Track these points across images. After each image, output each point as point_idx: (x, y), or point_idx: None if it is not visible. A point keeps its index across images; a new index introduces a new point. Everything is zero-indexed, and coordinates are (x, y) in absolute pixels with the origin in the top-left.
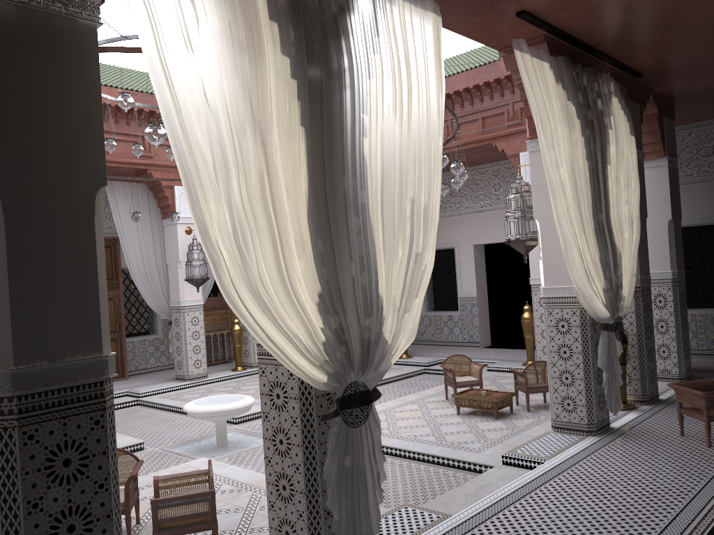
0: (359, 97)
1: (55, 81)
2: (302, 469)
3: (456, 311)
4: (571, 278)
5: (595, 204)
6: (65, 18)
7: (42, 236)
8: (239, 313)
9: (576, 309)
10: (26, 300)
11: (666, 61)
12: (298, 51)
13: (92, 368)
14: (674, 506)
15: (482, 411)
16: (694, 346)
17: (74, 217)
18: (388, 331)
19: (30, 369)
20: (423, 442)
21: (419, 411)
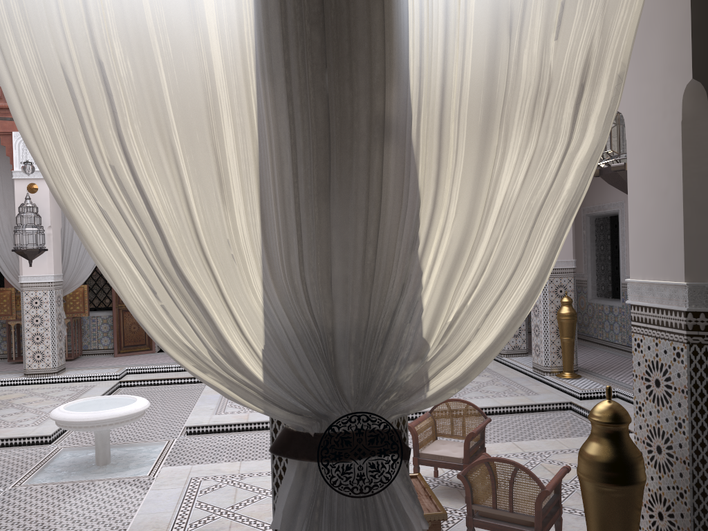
0: None
1: None
2: None
3: None
4: (106, 277)
5: (283, 39)
6: None
7: None
8: None
9: None
10: None
11: None
12: None
13: None
14: None
15: None
16: None
17: None
18: None
19: None
20: None
21: None
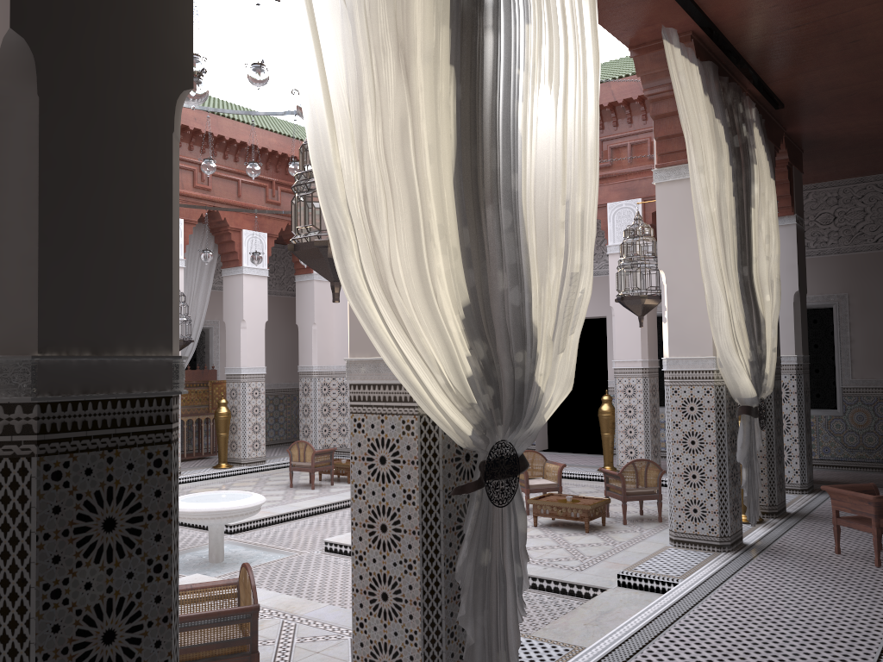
0: (515, 44)
1: None
2: (418, 568)
3: None
4: (715, 343)
5: (739, 253)
6: None
7: (94, 146)
8: (365, 317)
9: (711, 387)
10: (65, 245)
11: (817, 89)
12: None
13: (155, 374)
14: (874, 637)
15: (564, 523)
16: None
17: (144, 127)
18: (541, 374)
19: (63, 361)
20: None
21: None
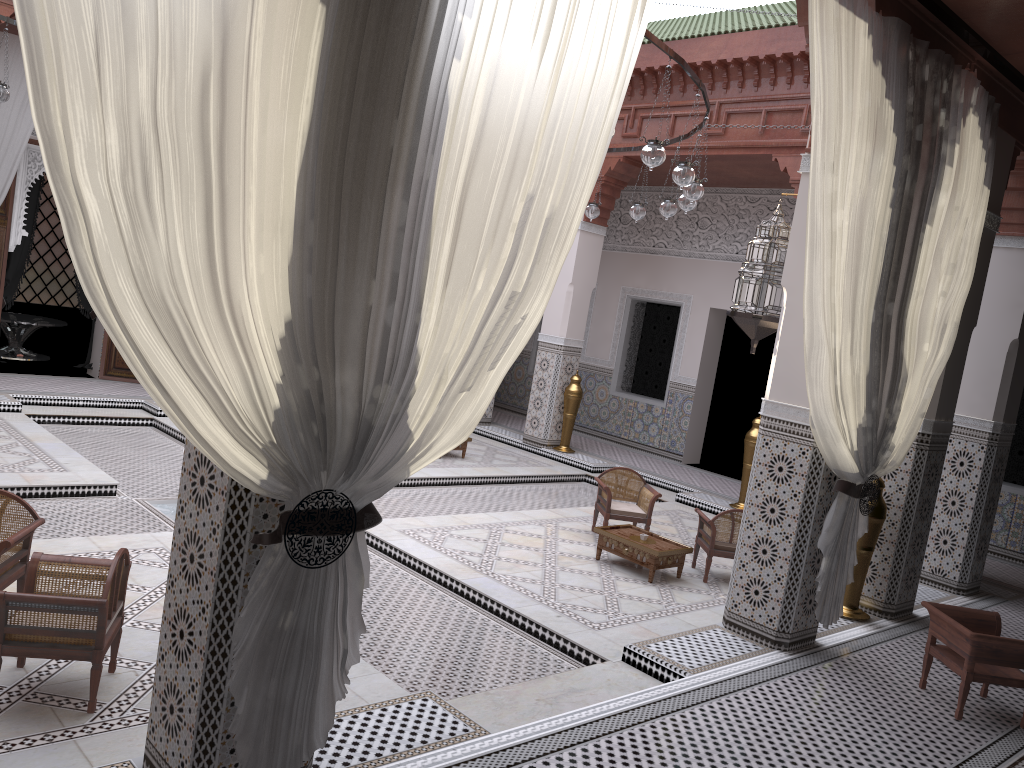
0: None
1: None
2: (208, 615)
3: (660, 400)
4: (808, 396)
5: (885, 284)
6: None
7: None
8: (106, 321)
9: (809, 448)
10: None
11: None
12: None
13: None
14: None
15: (635, 563)
16: (1001, 542)
17: None
18: (419, 415)
19: None
20: (521, 590)
21: (542, 539)
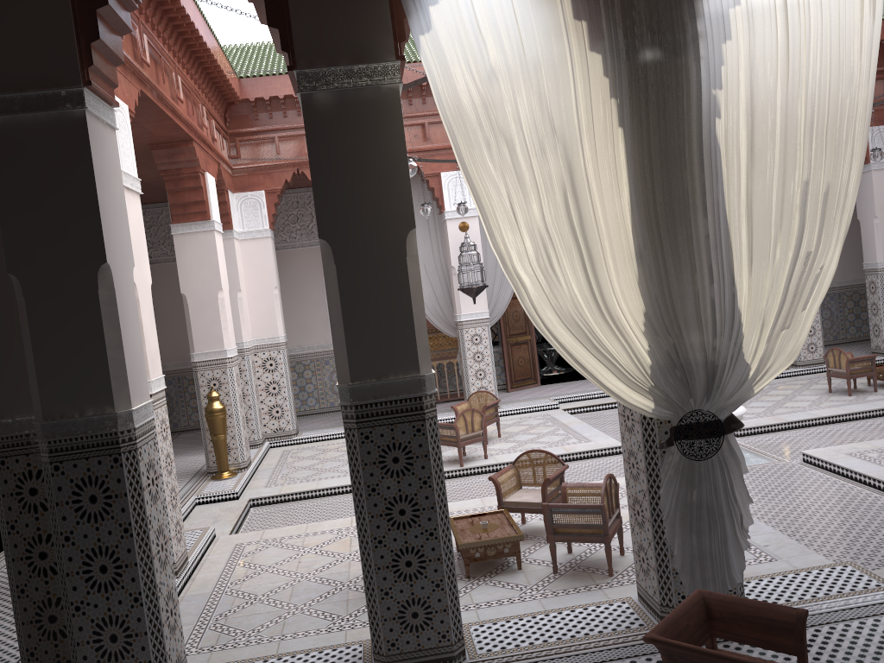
0: (708, 70)
1: (366, 146)
2: (647, 497)
3: None
4: None
5: None
6: (371, 88)
7: (364, 278)
8: (546, 336)
9: None
10: (356, 331)
11: None
12: (611, 43)
13: (411, 386)
14: None
15: None
16: None
17: (389, 260)
18: (751, 352)
19: (362, 385)
20: None
21: None
